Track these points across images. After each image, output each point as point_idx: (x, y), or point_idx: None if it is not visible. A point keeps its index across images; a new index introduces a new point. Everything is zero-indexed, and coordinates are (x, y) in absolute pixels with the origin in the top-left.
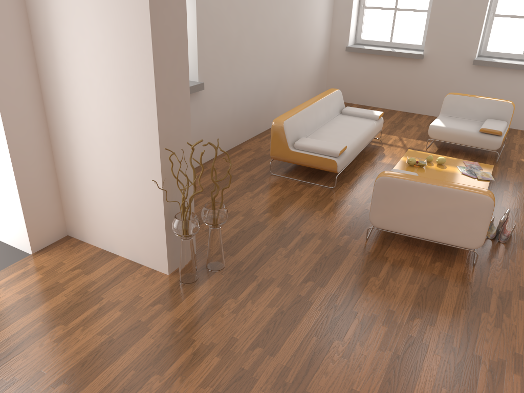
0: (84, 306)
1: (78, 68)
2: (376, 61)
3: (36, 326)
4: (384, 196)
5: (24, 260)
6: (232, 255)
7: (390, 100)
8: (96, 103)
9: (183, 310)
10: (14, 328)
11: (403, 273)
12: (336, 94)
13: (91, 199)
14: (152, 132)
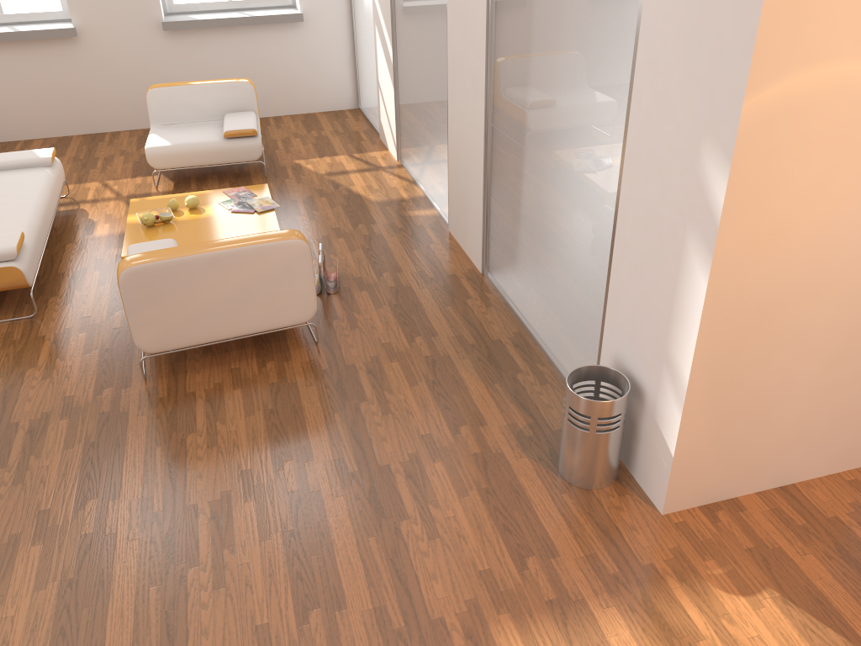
0: None
1: None
2: None
3: None
4: (145, 299)
5: None
6: None
7: (50, 120)
8: None
9: None
10: None
11: (230, 404)
12: None
13: None
14: None
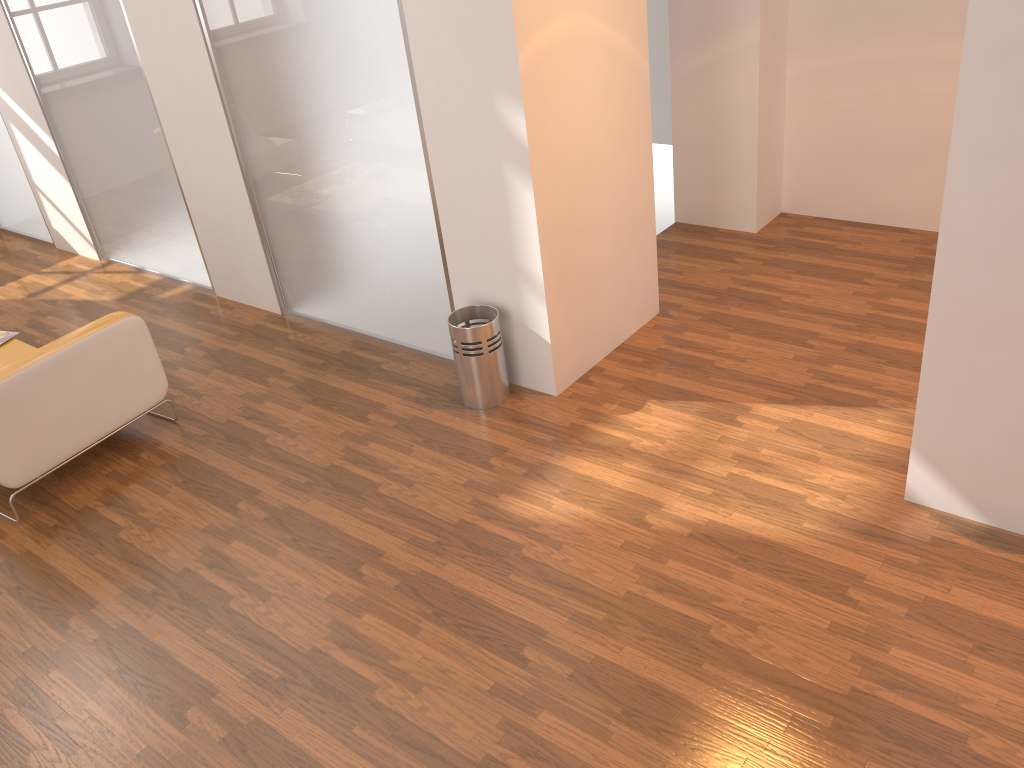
0: None
1: None
2: None
3: None
4: (0, 427)
5: None
6: None
7: None
8: None
9: None
10: None
11: (136, 496)
12: None
13: None
14: None
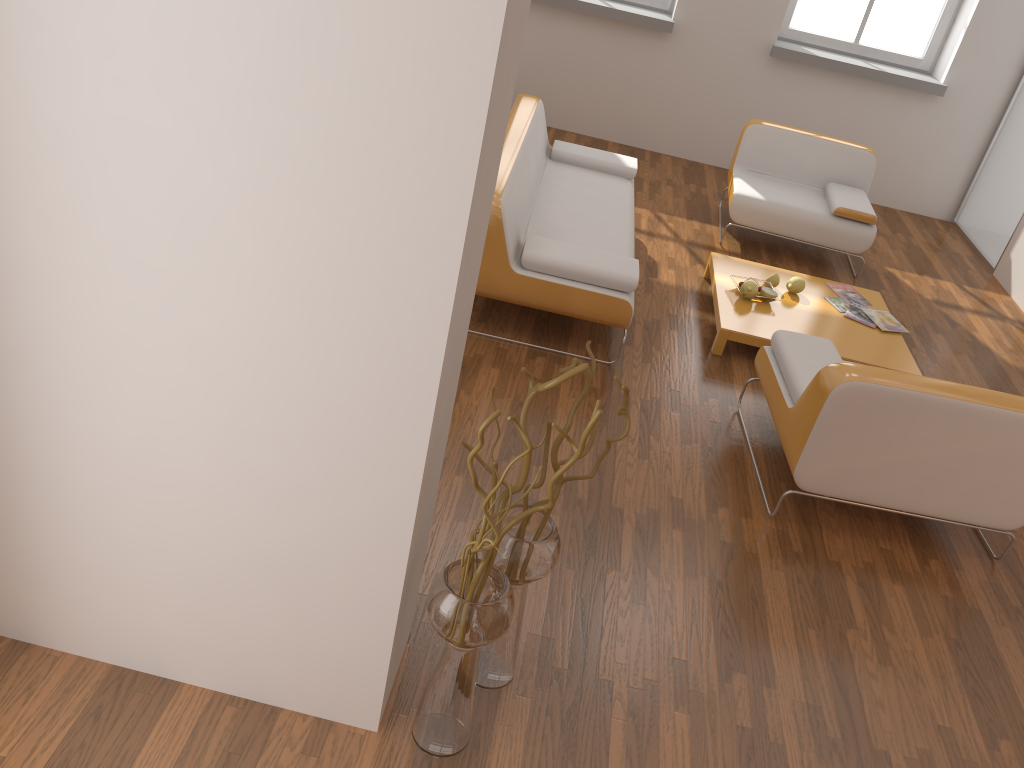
0: None
1: (86, 79)
2: (570, 25)
3: None
4: (845, 426)
5: None
6: None
7: (593, 116)
8: (162, 222)
9: None
10: None
11: (893, 604)
12: (540, 111)
13: (85, 528)
14: (417, 342)
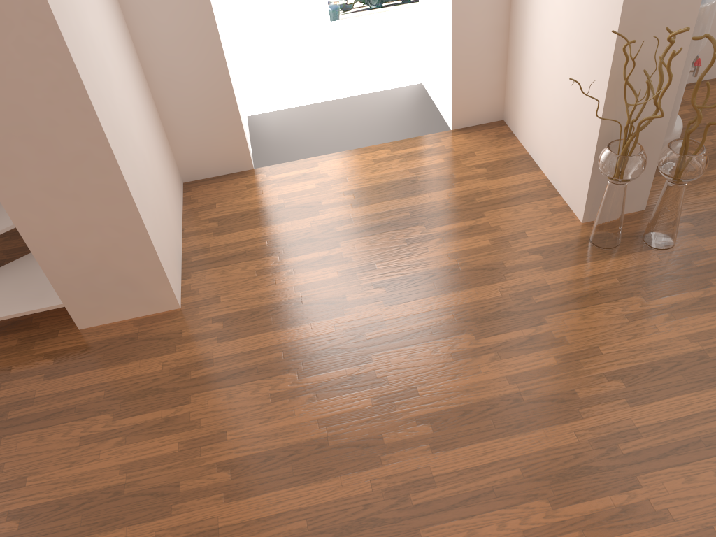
0: (458, 216)
1: None
2: None
3: (400, 215)
4: None
5: (439, 135)
6: (699, 236)
7: None
8: None
9: (563, 278)
10: (381, 207)
11: None
12: None
13: (532, 81)
14: None
